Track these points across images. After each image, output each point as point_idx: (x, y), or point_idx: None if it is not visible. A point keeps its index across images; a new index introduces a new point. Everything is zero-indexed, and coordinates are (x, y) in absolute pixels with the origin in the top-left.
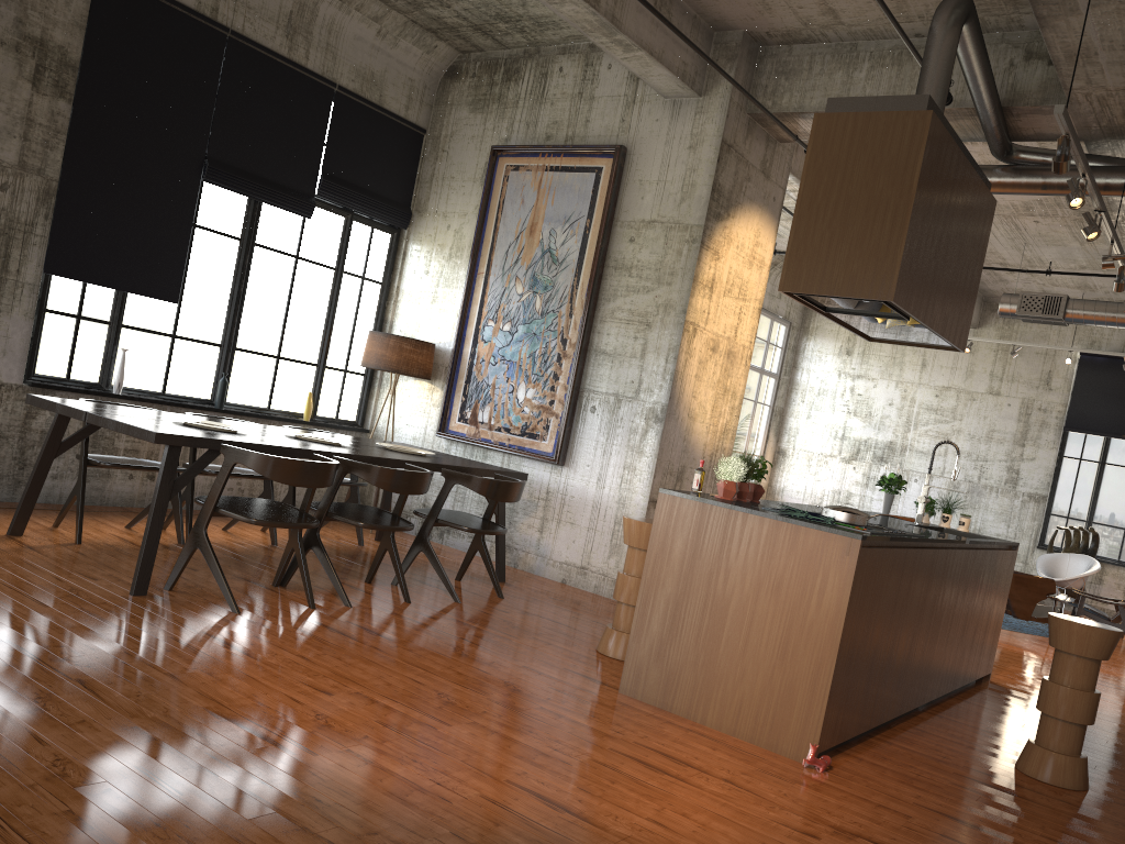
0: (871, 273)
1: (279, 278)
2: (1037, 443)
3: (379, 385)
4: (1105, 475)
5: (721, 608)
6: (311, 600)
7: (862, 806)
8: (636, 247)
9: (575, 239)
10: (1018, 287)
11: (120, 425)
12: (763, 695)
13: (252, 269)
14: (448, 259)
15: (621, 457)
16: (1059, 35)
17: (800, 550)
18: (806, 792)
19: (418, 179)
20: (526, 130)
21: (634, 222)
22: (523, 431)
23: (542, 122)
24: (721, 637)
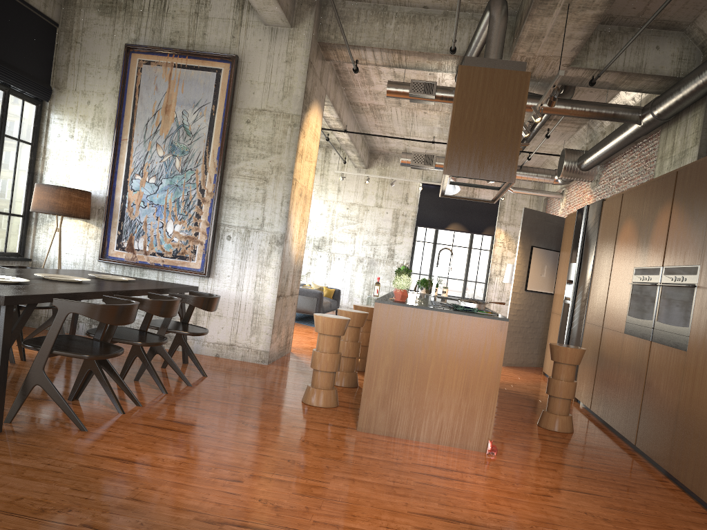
0: (501, 165)
1: None
2: (403, 234)
3: (35, 223)
4: (437, 250)
5: (424, 370)
6: (120, 407)
7: (535, 470)
8: (252, 127)
9: (204, 118)
10: (393, 146)
11: None
12: (455, 417)
13: None
14: (92, 127)
15: (253, 269)
16: (533, 25)
17: (472, 330)
18: (509, 470)
19: (54, 63)
20: (153, 34)
21: (249, 109)
22: (175, 254)
23: (166, 30)
24: (425, 387)
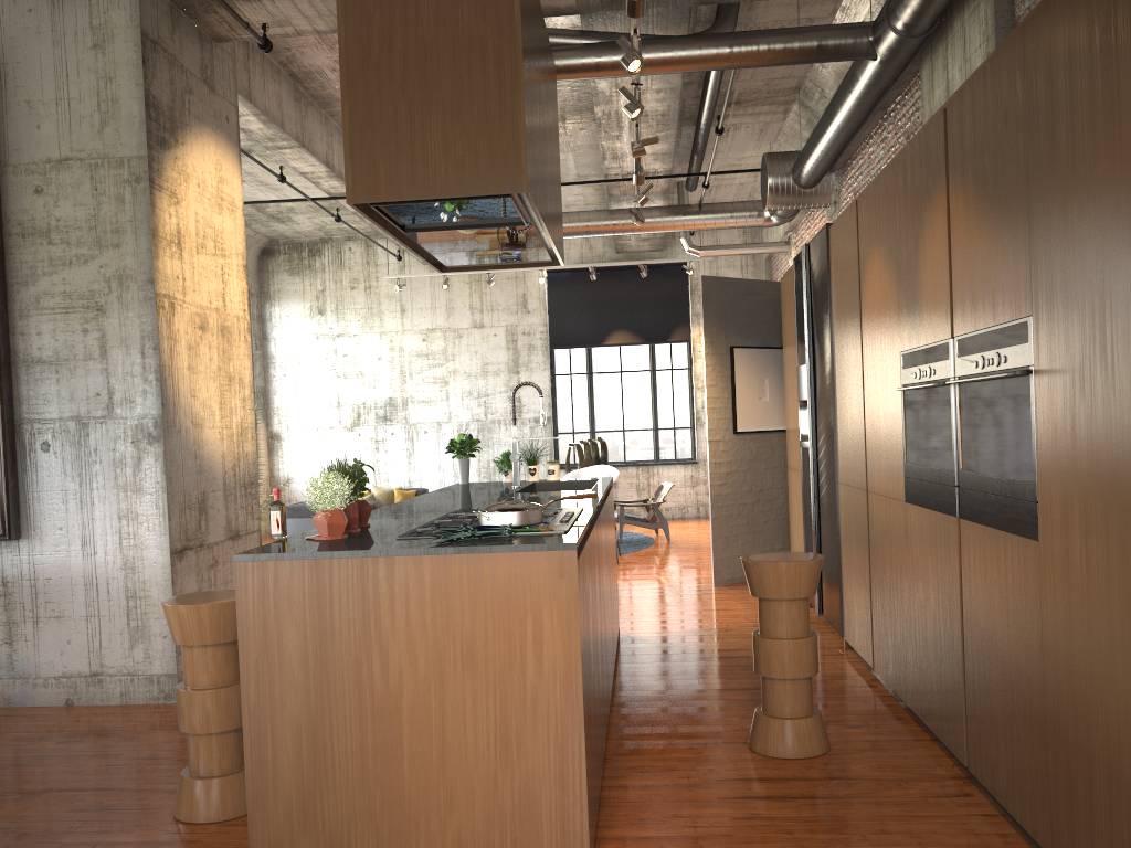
0: (487, 154)
1: None
2: (530, 367)
3: None
4: (595, 384)
5: (389, 712)
6: None
7: None
8: (50, 200)
9: None
10: None
11: None
12: (490, 819)
13: None
14: None
15: (111, 504)
16: None
17: (490, 589)
18: None
19: None
20: None
21: (35, 164)
22: None
23: None
24: (402, 756)
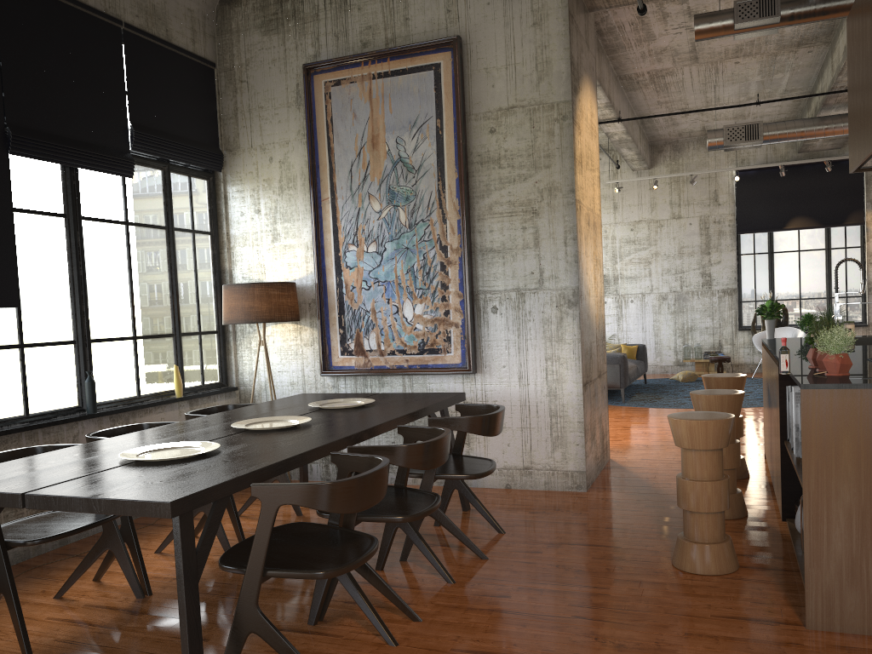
0: None
1: (115, 251)
2: (719, 249)
3: (234, 338)
4: (775, 261)
5: None
6: (389, 635)
7: None
8: (500, 137)
9: (427, 142)
10: (684, 127)
11: (96, 503)
12: None
13: (85, 247)
14: (280, 193)
15: (539, 350)
16: None
17: None
18: None
19: (219, 117)
20: (336, 41)
21: (490, 112)
22: (421, 348)
23: (352, 30)
24: None
